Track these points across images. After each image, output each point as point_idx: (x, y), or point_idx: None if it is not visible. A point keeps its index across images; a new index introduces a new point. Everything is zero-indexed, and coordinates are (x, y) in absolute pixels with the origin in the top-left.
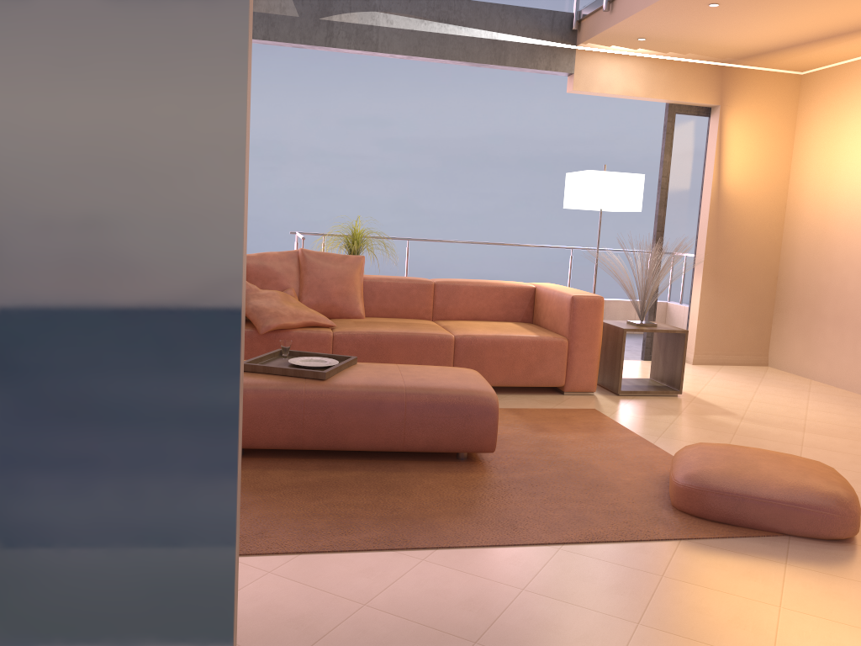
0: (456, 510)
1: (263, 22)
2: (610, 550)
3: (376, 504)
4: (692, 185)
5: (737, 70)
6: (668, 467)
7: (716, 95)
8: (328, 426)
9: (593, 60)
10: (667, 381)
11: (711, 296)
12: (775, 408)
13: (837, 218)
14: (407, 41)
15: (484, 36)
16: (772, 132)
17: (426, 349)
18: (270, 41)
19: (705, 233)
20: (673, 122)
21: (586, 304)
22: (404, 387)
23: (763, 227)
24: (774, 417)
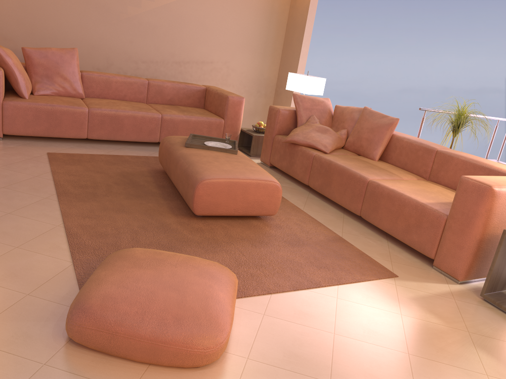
0: (109, 207)
1: None
2: (55, 238)
3: (112, 193)
4: None
5: None
6: None
7: None
8: (169, 167)
9: None
10: None
11: None
12: None
13: None
14: None
15: None
16: None
17: (350, 182)
18: None
19: None
20: None
21: (469, 188)
22: (191, 159)
23: None
24: None
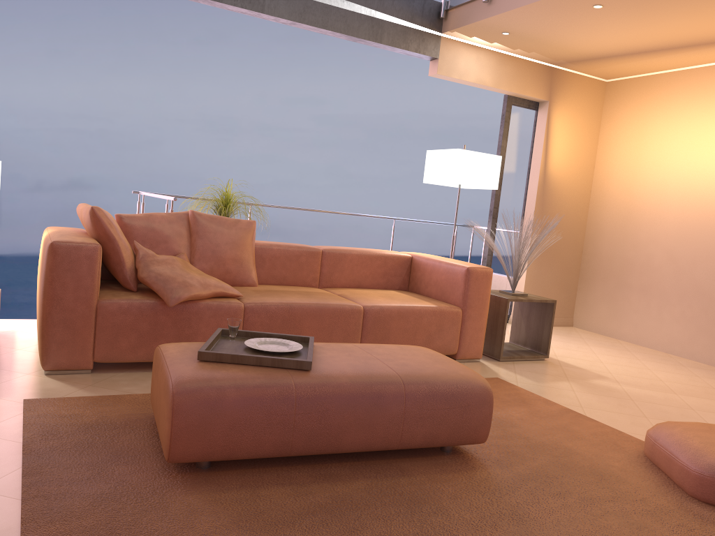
0: (514, 529)
1: None
2: None
3: (425, 531)
4: (521, 169)
5: (562, 72)
6: (631, 444)
7: (547, 92)
8: (322, 428)
9: (454, 49)
10: (531, 345)
11: (535, 266)
12: (628, 369)
13: (642, 204)
14: (293, 7)
15: (364, 12)
16: (584, 128)
17: (337, 320)
18: None
19: (532, 211)
20: (510, 112)
21: (479, 276)
22: (398, 376)
23: (575, 208)
24: (638, 379)
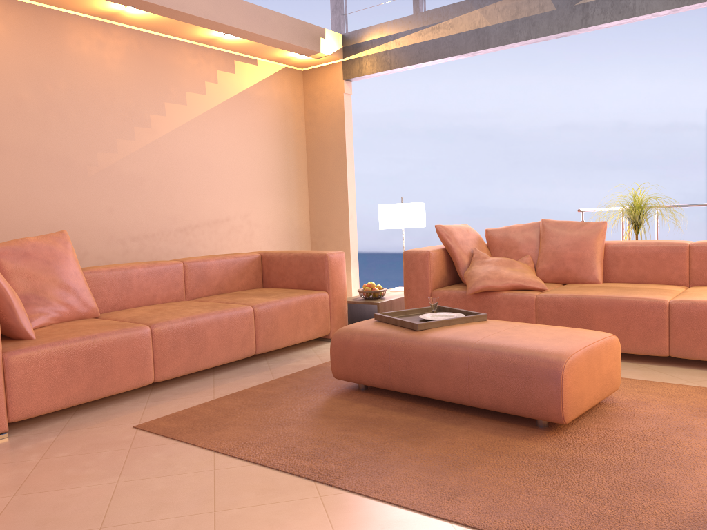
0: (434, 467)
1: (525, 25)
2: None
3: (378, 445)
4: None
5: None
6: None
7: None
8: (407, 372)
9: None
10: None
11: None
12: None
13: None
14: None
15: None
16: None
17: (633, 314)
18: (532, 39)
19: None
20: None
21: None
22: (476, 342)
23: None
24: None
